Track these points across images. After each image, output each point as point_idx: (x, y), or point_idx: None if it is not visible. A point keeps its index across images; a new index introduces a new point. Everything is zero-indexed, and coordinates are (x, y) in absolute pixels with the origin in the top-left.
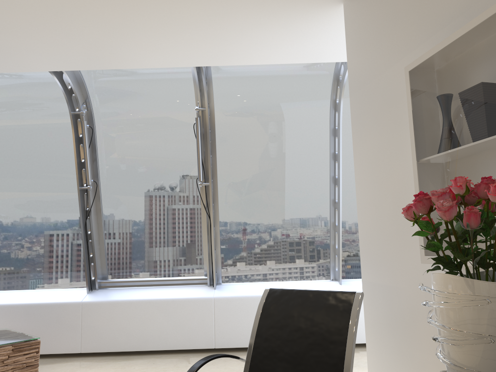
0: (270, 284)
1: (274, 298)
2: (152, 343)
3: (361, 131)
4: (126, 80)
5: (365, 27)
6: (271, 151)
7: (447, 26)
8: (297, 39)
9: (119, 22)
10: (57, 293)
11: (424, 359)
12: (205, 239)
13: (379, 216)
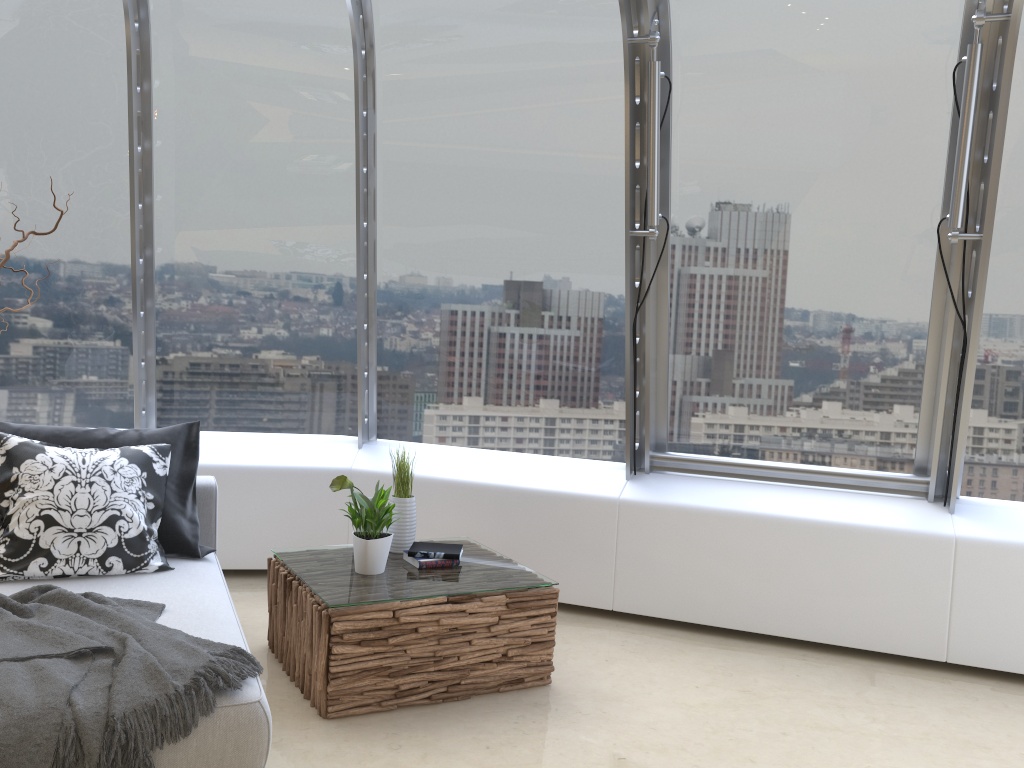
0: None
1: None
2: (781, 619)
3: None
4: None
5: None
6: None
7: None
8: None
9: None
10: (559, 470)
11: None
12: (941, 383)
13: None
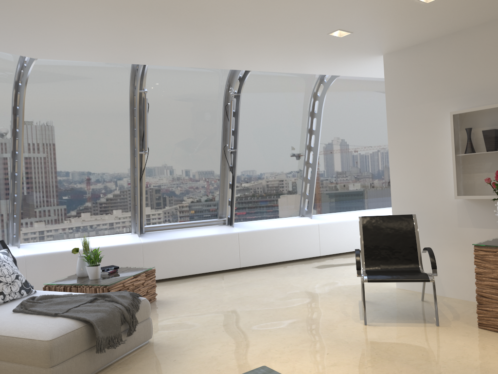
0: (267, 221)
1: (367, 220)
2: (197, 268)
3: (396, 132)
4: (181, 67)
5: (404, 76)
6: (271, 126)
7: (467, 95)
8: (339, 65)
9: (259, 49)
10: (113, 239)
11: (439, 241)
12: (227, 191)
13: (410, 177)
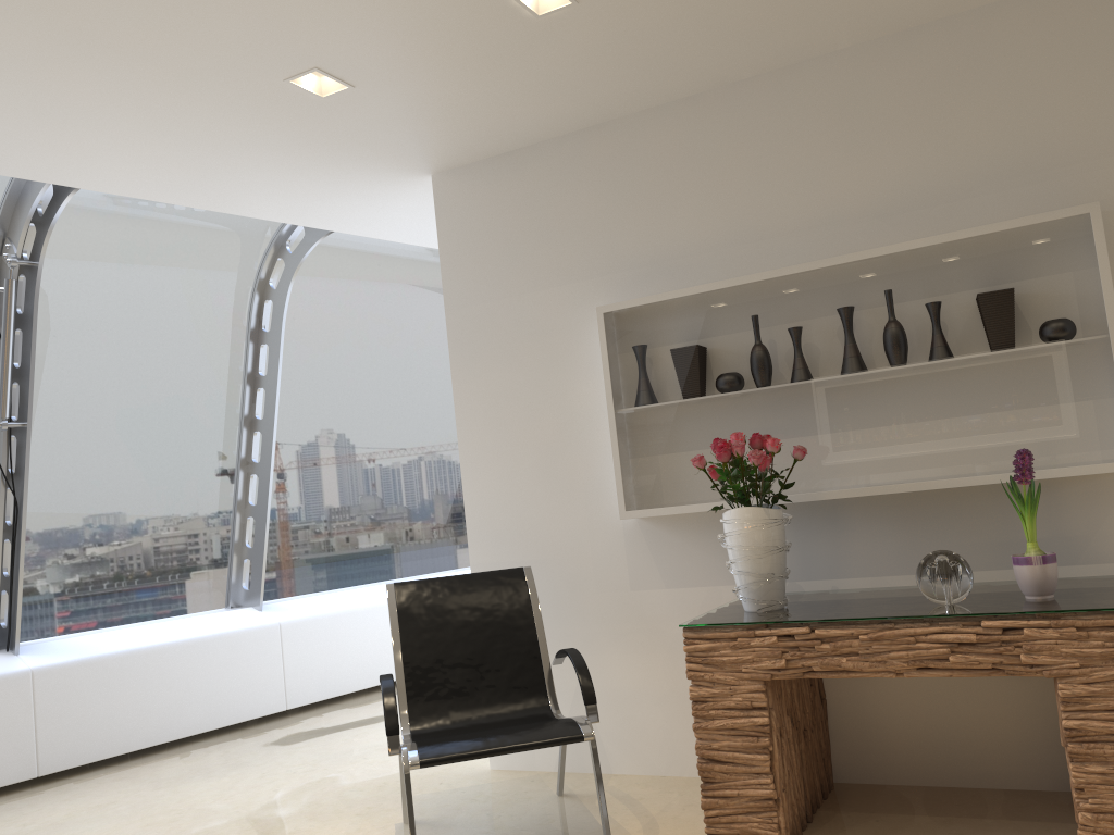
0: (131, 628)
1: (411, 593)
2: None
3: (473, 363)
4: None
5: (485, 225)
6: (140, 362)
7: (630, 270)
8: (324, 196)
9: (81, 107)
10: None
11: (590, 632)
12: None
13: (511, 475)
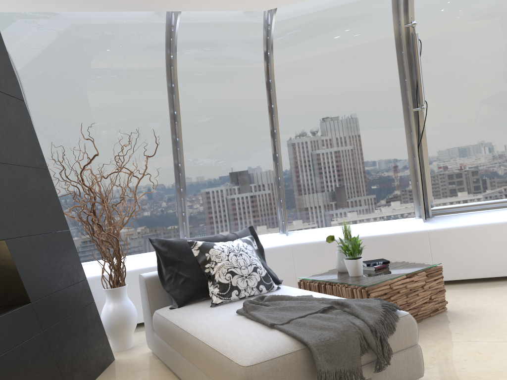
0: None
1: None
2: None
3: None
4: None
5: None
6: None
7: None
8: None
9: None
10: (389, 225)
11: None
12: None
13: None
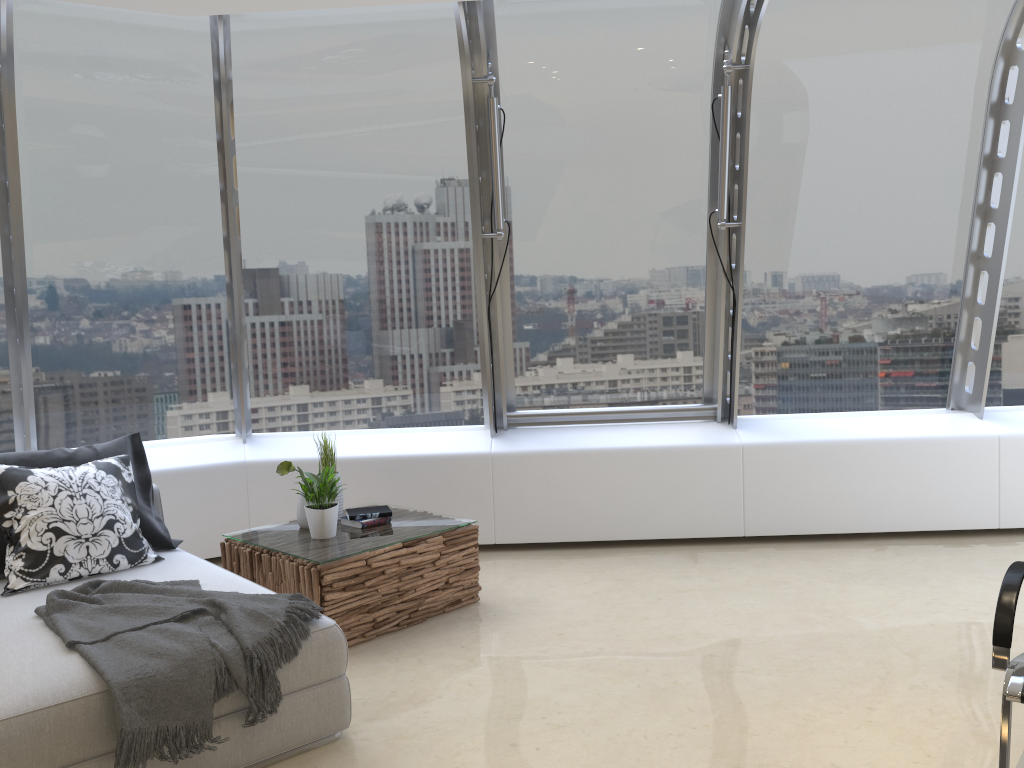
0: (839, 419)
1: None
2: (626, 527)
3: None
4: (581, 6)
5: None
6: (859, 154)
7: None
8: None
9: None
10: (433, 437)
11: None
12: (720, 333)
13: None
